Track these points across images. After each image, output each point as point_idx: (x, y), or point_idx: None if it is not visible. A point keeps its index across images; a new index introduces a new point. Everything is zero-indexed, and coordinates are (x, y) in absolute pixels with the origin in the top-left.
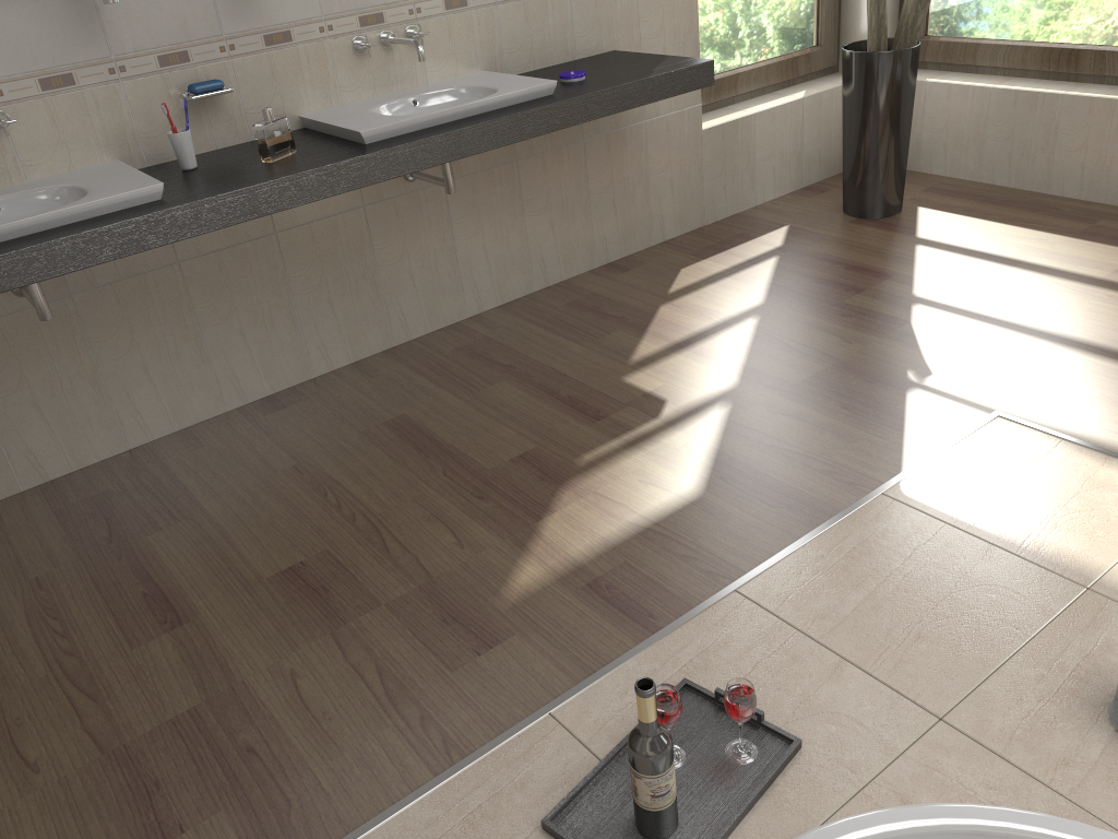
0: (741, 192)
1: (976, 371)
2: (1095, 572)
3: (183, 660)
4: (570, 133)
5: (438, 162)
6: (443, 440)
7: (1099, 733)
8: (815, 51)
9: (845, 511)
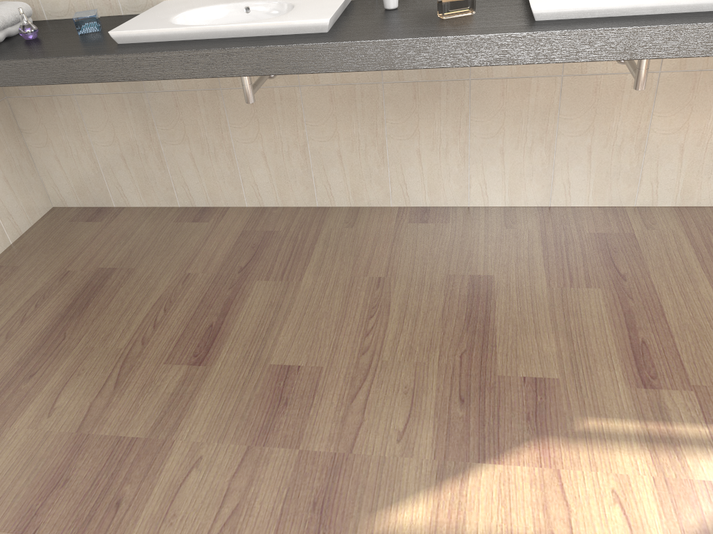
0: None
1: None
2: None
3: (171, 395)
4: None
5: (599, 57)
6: (493, 321)
7: None
8: None
9: None
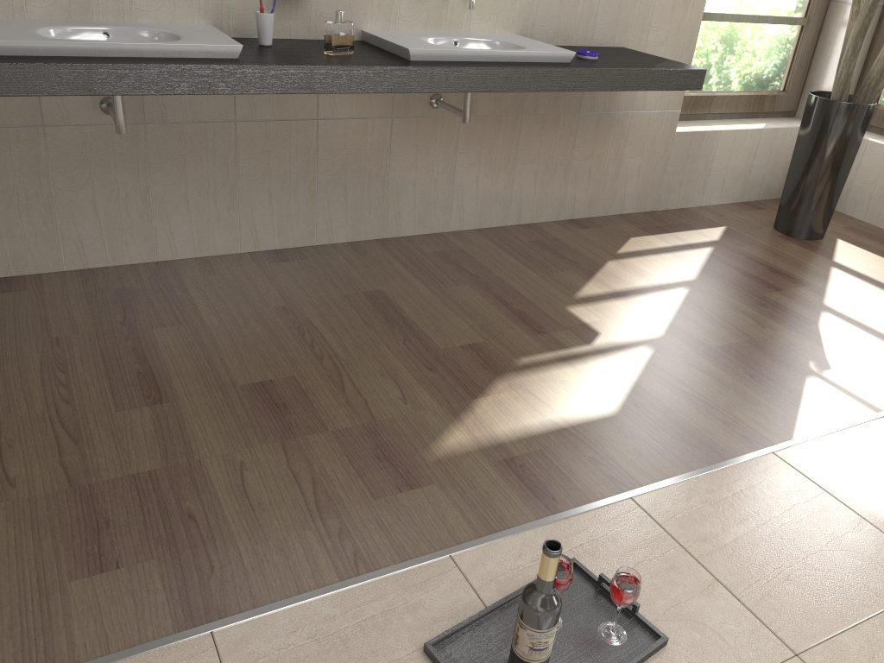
0: (693, 192)
1: (869, 376)
2: None
3: (156, 431)
4: (570, 105)
5: (465, 89)
6: (409, 317)
7: None
8: (780, 95)
9: (738, 459)
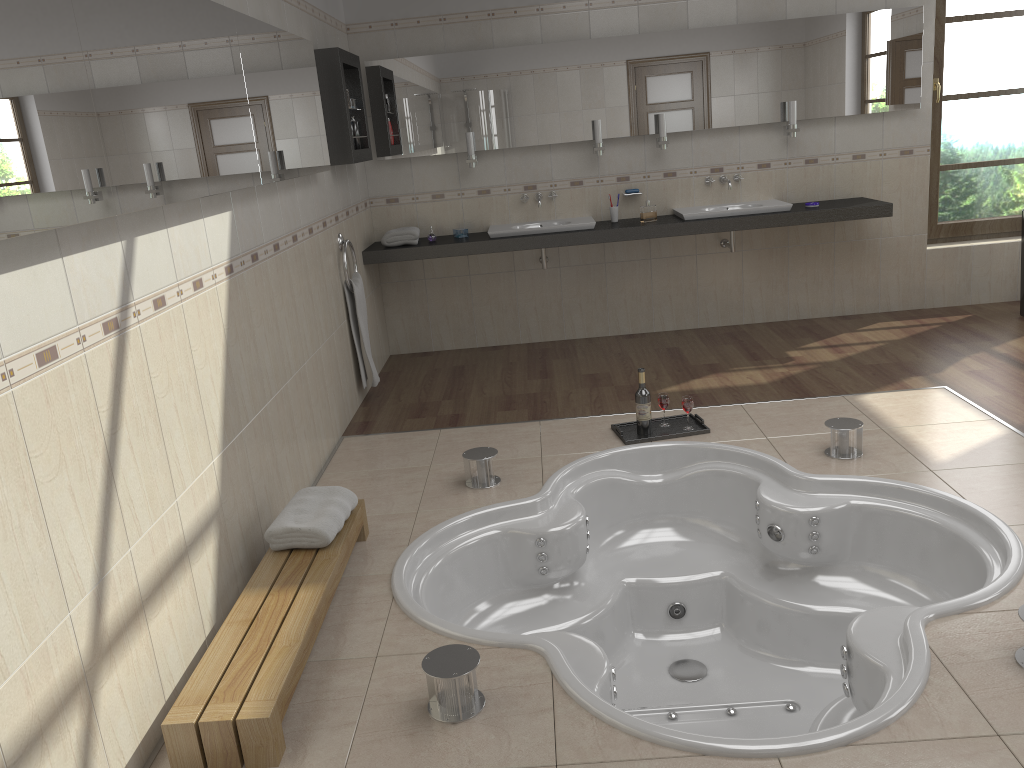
0: (958, 293)
1: (963, 375)
2: (892, 426)
3: (540, 384)
4: (825, 238)
5: (713, 231)
6: (684, 355)
7: (817, 450)
8: None
9: (817, 397)
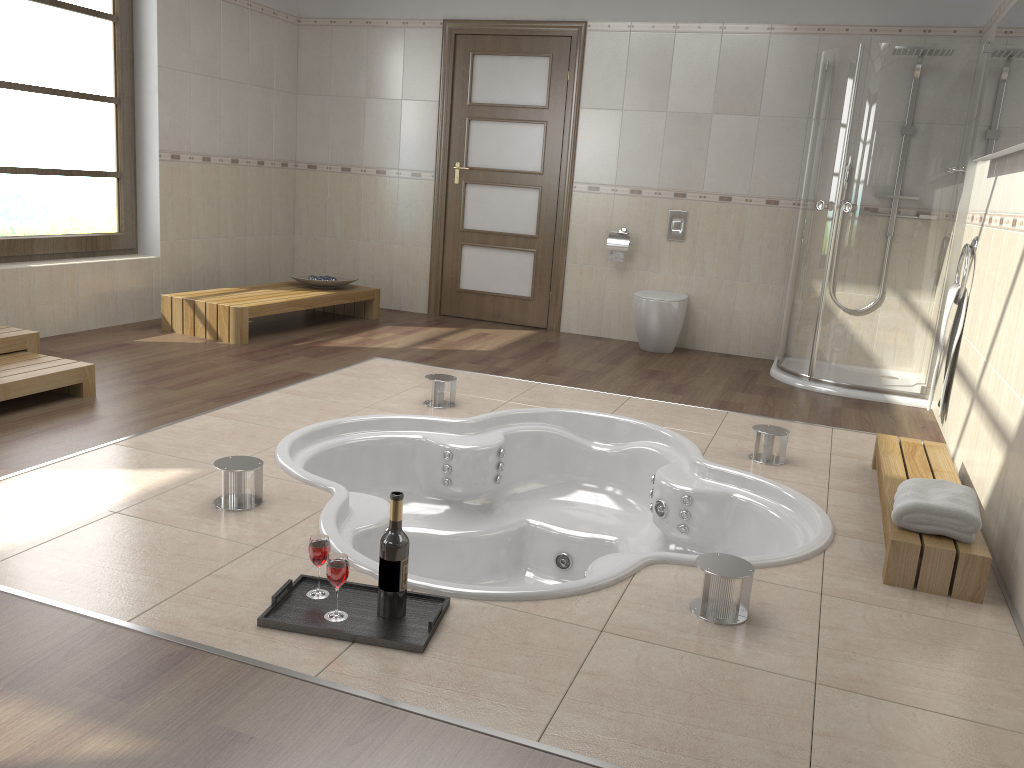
0: None
1: None
2: (99, 510)
3: None
4: None
5: None
6: None
7: (252, 513)
8: None
9: None
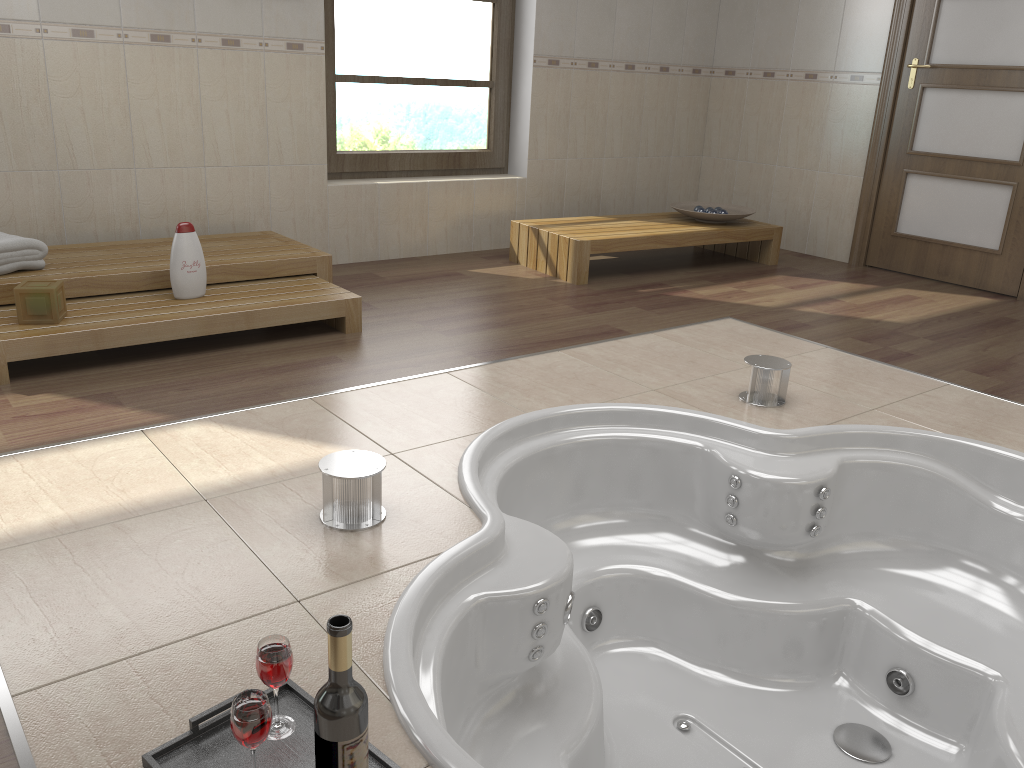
0: None
1: None
2: (193, 491)
3: None
4: None
5: None
6: None
7: (351, 537)
8: None
9: None
